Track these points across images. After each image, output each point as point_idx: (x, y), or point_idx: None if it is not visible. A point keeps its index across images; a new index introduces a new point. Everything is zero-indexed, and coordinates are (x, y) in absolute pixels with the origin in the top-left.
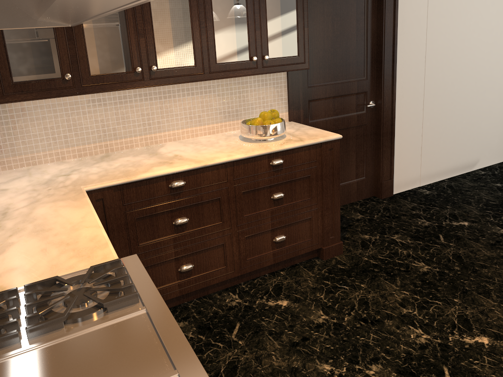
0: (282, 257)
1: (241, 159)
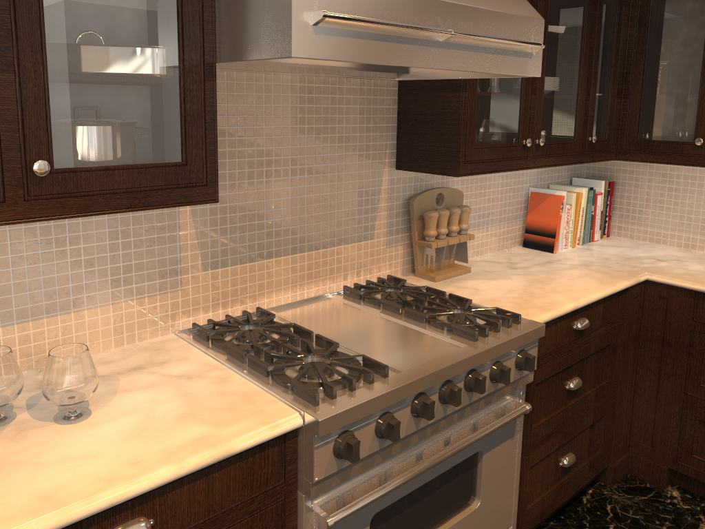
0: None
1: None
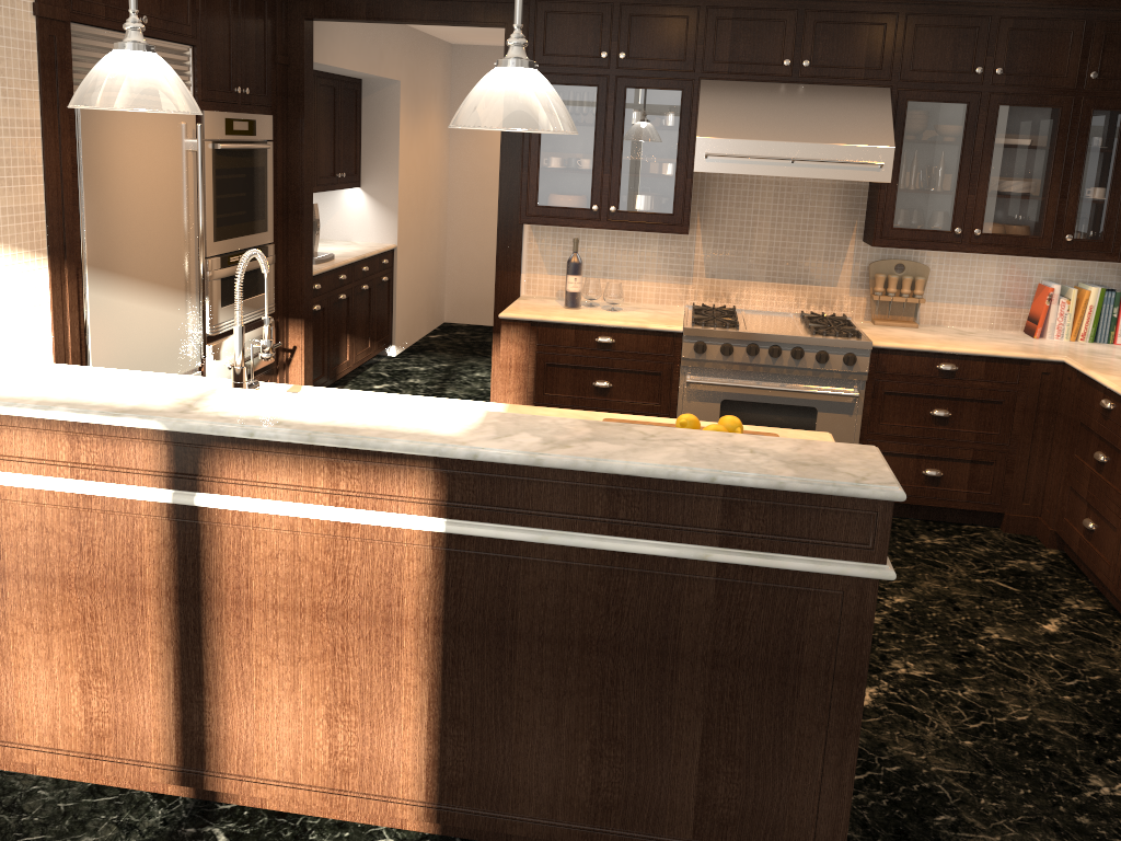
0: None
1: None
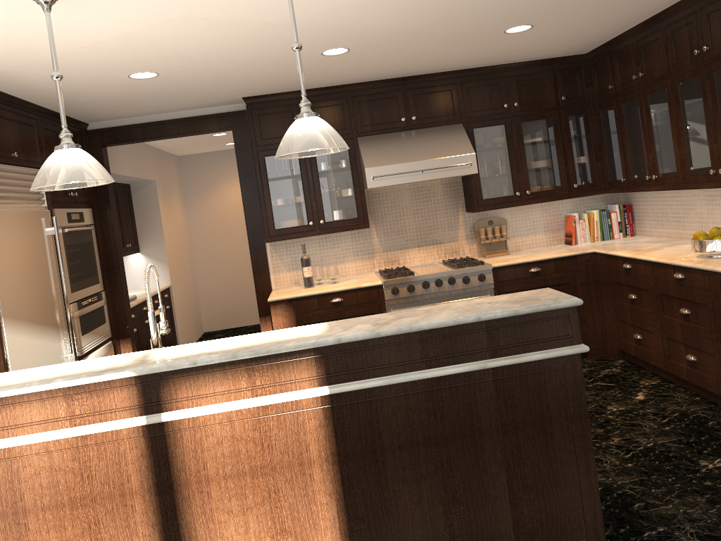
0: (694, 380)
1: (656, 262)
